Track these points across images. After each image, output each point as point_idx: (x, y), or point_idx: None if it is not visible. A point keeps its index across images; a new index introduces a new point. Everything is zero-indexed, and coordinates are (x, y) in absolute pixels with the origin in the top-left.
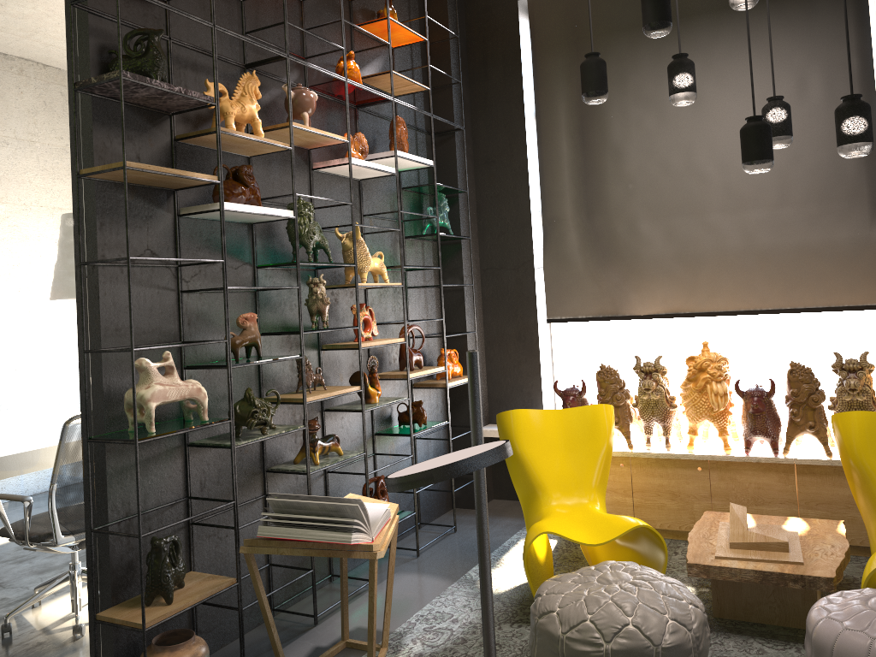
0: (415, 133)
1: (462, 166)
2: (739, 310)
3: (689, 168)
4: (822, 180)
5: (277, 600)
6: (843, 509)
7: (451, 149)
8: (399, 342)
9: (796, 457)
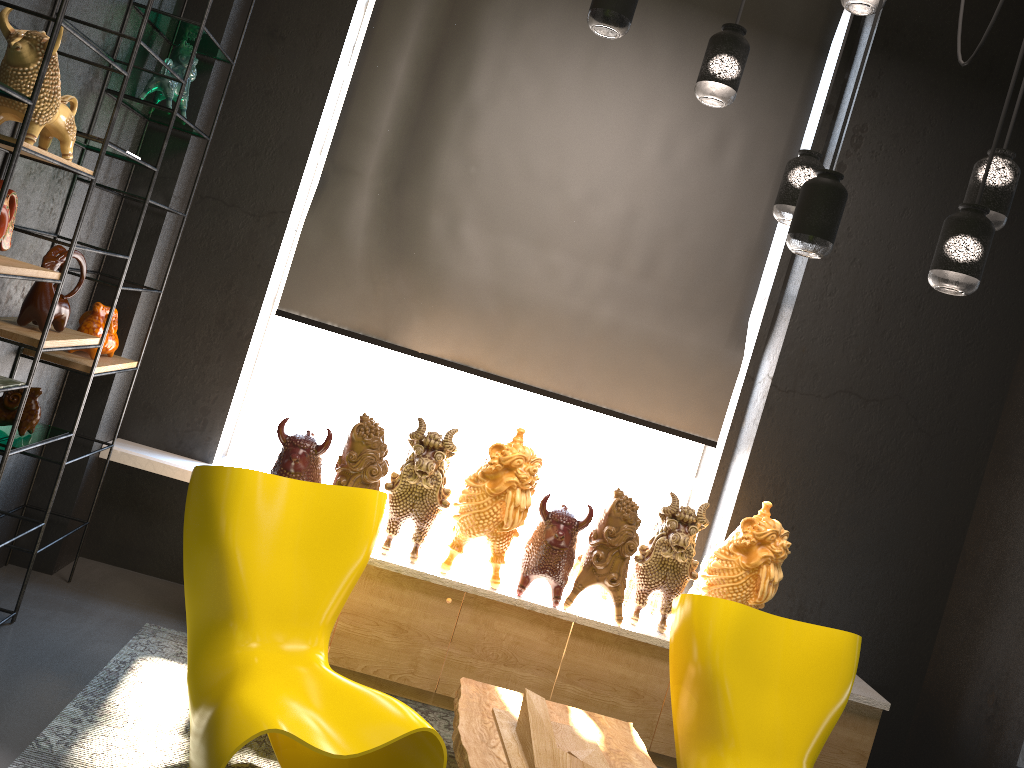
0: None
1: (235, 20)
2: (546, 390)
3: (555, 181)
4: (699, 266)
5: None
6: (608, 691)
7: None
8: (51, 280)
9: (578, 613)
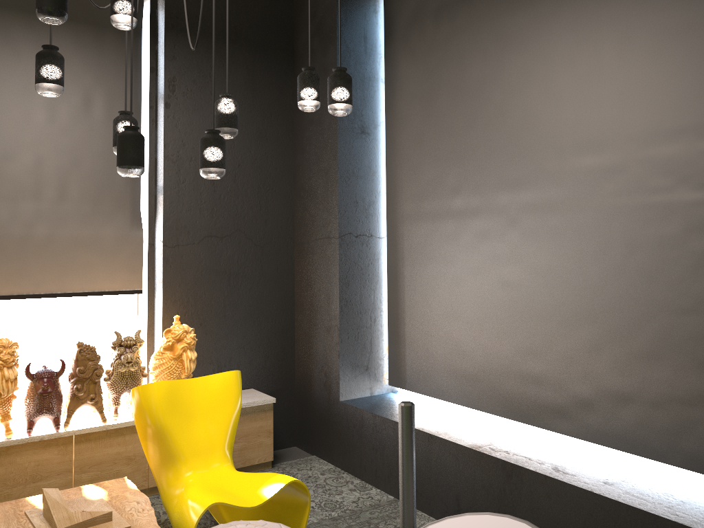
0: None
1: None
2: (13, 295)
3: None
4: (97, 184)
5: None
6: (111, 466)
7: None
8: None
9: (76, 428)
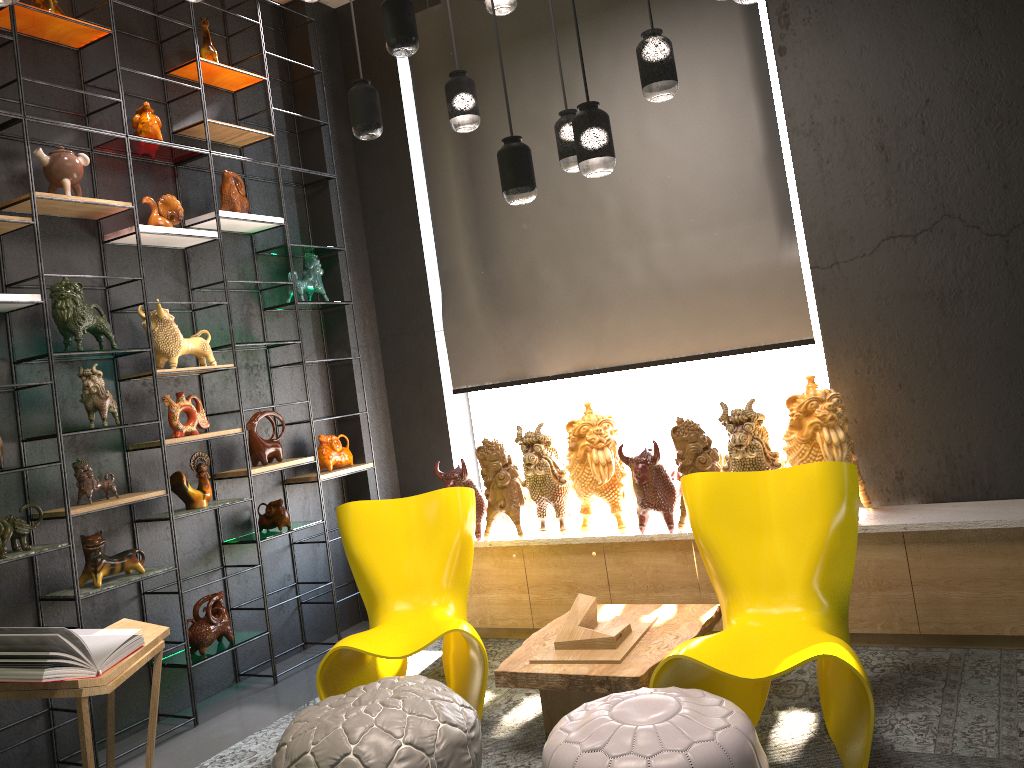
0: (276, 186)
1: (343, 220)
2: (651, 361)
3: (584, 199)
4: (724, 198)
5: (65, 751)
6: None
7: (326, 201)
8: (232, 433)
9: (691, 531)
